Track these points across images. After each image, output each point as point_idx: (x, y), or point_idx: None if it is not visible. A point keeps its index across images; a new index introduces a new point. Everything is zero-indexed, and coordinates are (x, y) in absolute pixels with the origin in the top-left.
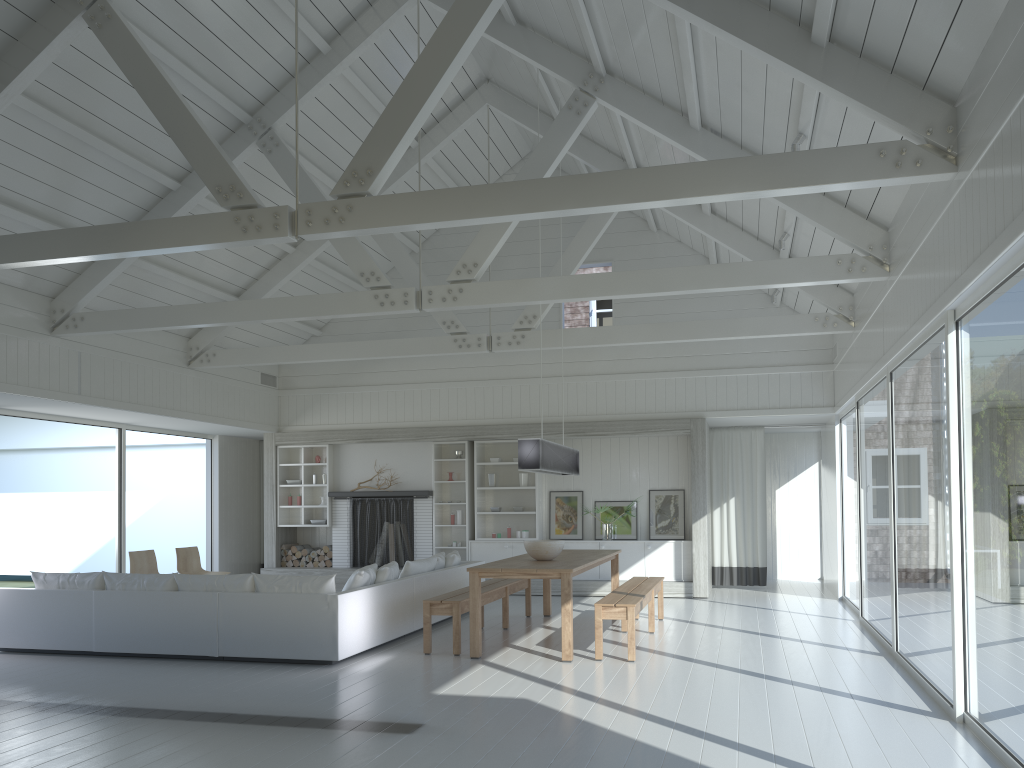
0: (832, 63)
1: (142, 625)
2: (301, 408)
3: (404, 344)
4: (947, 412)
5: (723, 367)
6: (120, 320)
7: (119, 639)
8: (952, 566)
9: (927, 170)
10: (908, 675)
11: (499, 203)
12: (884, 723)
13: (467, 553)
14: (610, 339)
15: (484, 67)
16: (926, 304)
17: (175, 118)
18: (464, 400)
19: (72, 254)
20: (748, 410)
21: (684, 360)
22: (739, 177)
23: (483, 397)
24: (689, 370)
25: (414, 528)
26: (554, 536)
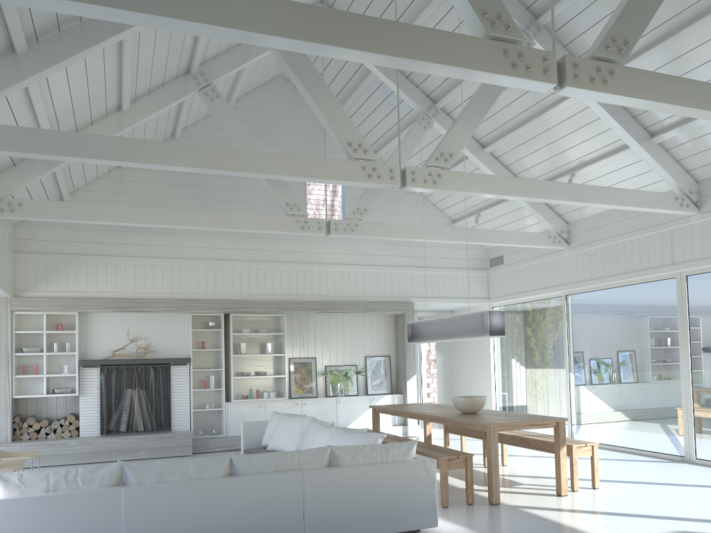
0: None
1: (200, 524)
2: (43, 273)
3: (249, 219)
4: None
5: (423, 266)
6: (41, 142)
7: None
8: None
9: None
10: None
11: None
12: None
13: (224, 414)
14: (423, 235)
15: None
16: None
17: None
18: (222, 277)
19: (297, 36)
20: (439, 298)
21: (397, 258)
22: None
23: (240, 275)
24: (401, 266)
25: (171, 393)
26: (294, 395)
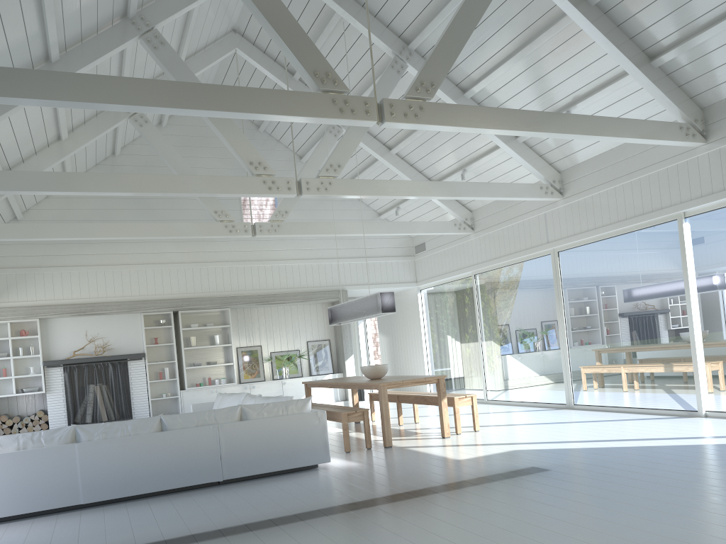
0: (658, 77)
1: (139, 467)
2: (4, 286)
3: (182, 227)
4: (683, 263)
5: (353, 257)
6: None
7: (113, 486)
8: (694, 339)
9: (696, 140)
10: (609, 411)
11: (515, 122)
12: (686, 422)
13: (180, 401)
14: (340, 231)
15: (244, 21)
16: (643, 210)
17: (270, 5)
18: (169, 279)
19: (171, 105)
20: (371, 285)
21: (329, 251)
22: (628, 129)
23: (185, 276)
24: (333, 258)
25: (130, 386)
26: (244, 380)
